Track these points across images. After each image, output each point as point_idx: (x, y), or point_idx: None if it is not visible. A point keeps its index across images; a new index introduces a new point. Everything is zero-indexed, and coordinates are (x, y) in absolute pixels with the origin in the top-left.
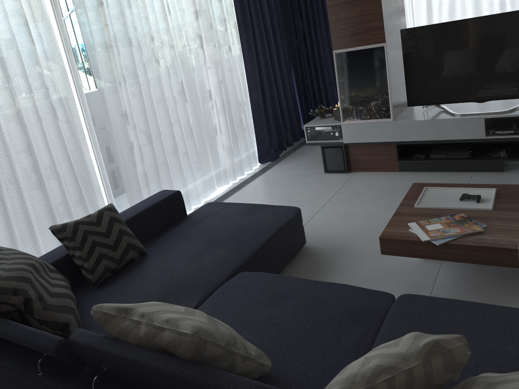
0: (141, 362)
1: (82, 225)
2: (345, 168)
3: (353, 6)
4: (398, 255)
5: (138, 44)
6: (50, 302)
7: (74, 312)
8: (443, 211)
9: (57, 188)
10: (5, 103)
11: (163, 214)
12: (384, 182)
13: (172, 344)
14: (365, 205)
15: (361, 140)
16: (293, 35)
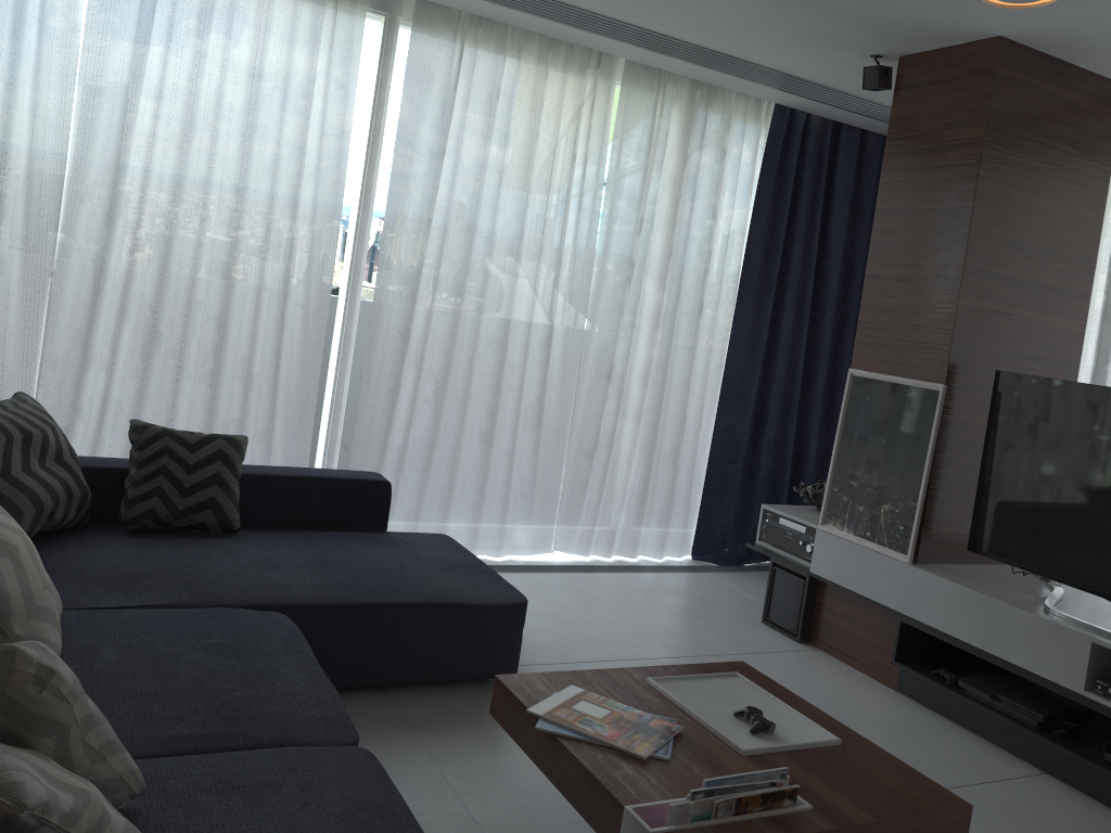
0: None
1: (169, 438)
2: (799, 629)
3: (908, 290)
4: (504, 727)
5: (489, 235)
6: None
7: (17, 516)
8: (670, 709)
9: (239, 396)
10: (221, 244)
11: (336, 503)
12: (830, 688)
13: None
14: None
15: (840, 578)
16: None
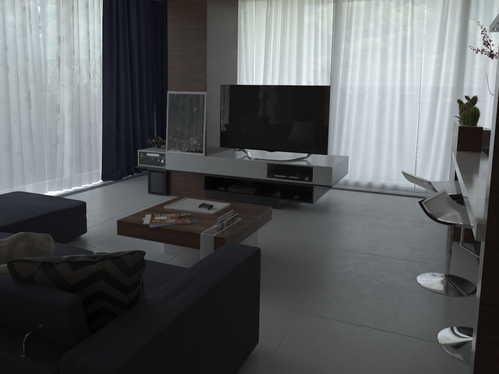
0: None
1: None
2: (164, 191)
3: (186, 59)
4: (128, 236)
5: None
6: None
7: None
8: (180, 211)
9: None
10: None
11: None
12: None
13: None
14: None
15: (179, 168)
16: (159, 79)
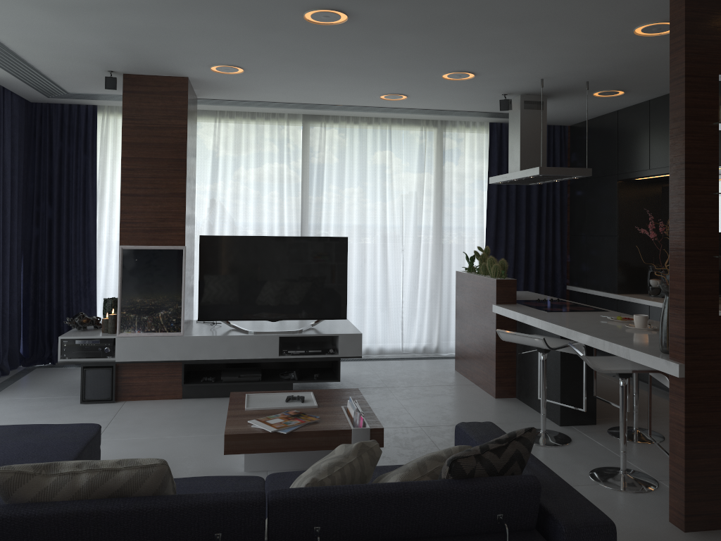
0: (91, 509)
1: None
2: (112, 396)
3: (153, 201)
4: (242, 453)
5: None
6: None
7: None
8: (275, 410)
9: None
10: None
11: None
12: (169, 409)
13: (134, 480)
14: (157, 432)
15: (140, 357)
16: (34, 222)
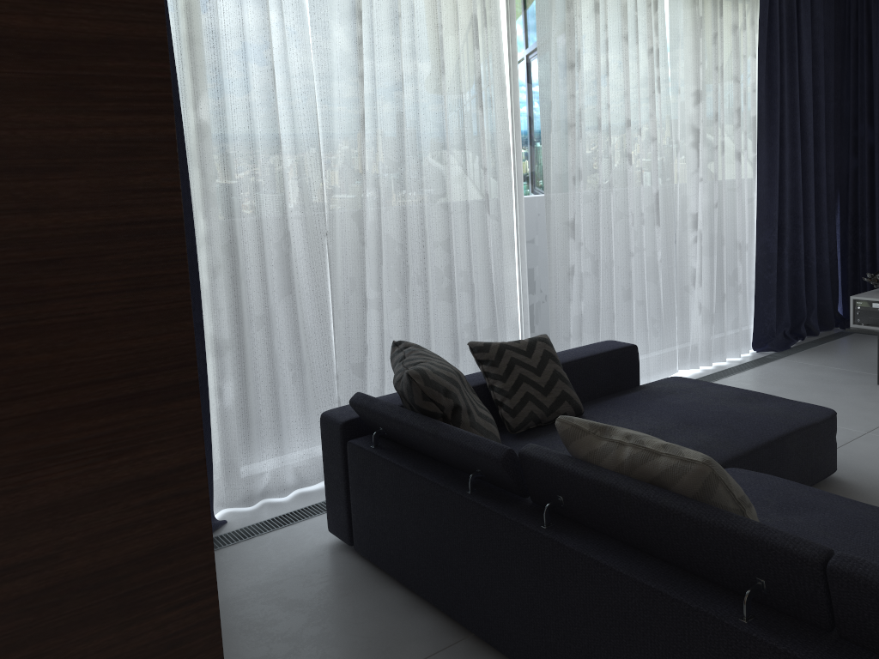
0: (622, 488)
1: (508, 350)
2: None
3: None
4: None
5: (607, 128)
6: (478, 421)
7: None
8: None
9: (467, 304)
10: (434, 179)
11: (608, 371)
12: None
13: (670, 472)
14: None
15: None
16: (850, 150)
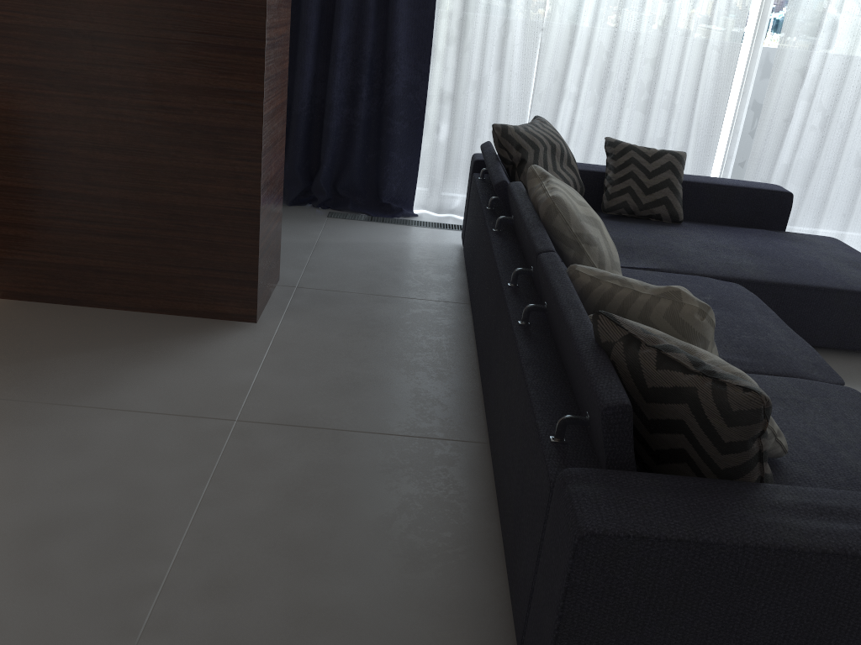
0: (519, 207)
1: (633, 152)
2: None
3: None
4: None
5: None
6: None
7: None
8: None
9: (663, 121)
10: (659, 1)
11: (747, 206)
12: None
13: (539, 202)
14: None
15: None
16: None
